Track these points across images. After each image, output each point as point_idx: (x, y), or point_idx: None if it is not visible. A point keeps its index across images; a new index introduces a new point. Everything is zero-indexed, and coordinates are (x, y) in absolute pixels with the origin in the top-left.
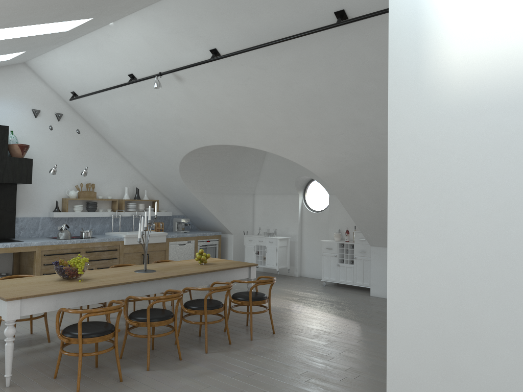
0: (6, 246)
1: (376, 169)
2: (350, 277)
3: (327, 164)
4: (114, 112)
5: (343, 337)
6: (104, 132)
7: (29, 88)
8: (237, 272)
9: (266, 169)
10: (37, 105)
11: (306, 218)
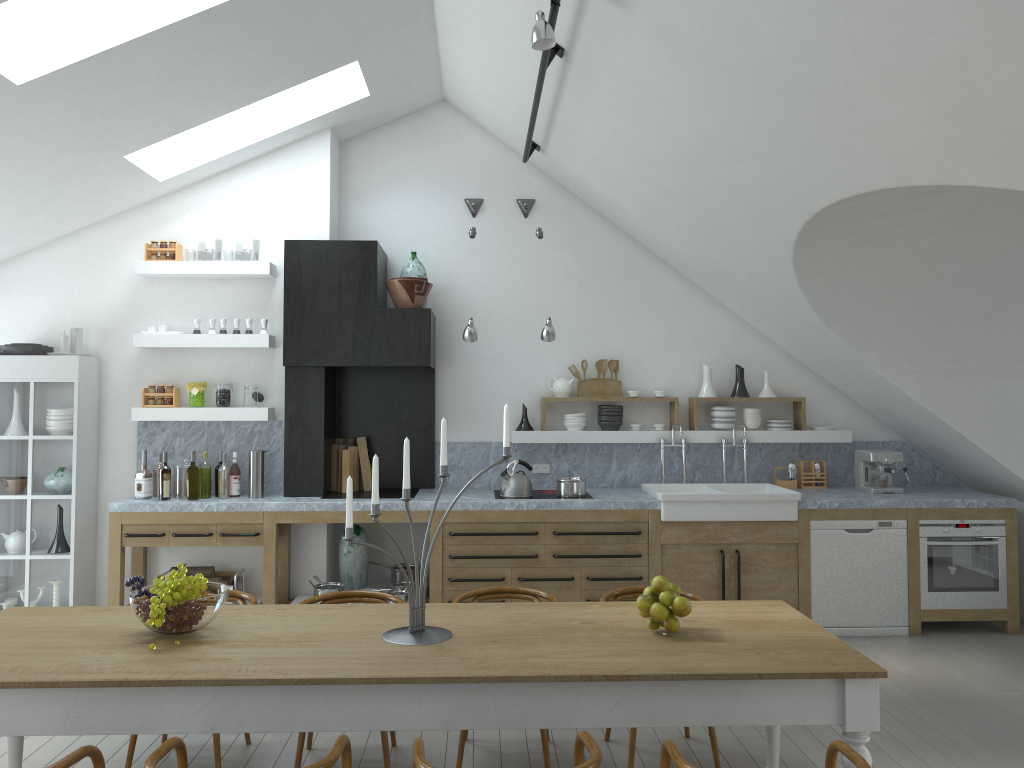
0: (365, 507)
1: None
2: None
3: None
4: (605, 168)
5: None
6: (631, 228)
7: (458, 153)
8: (769, 696)
9: None
10: (475, 189)
11: None
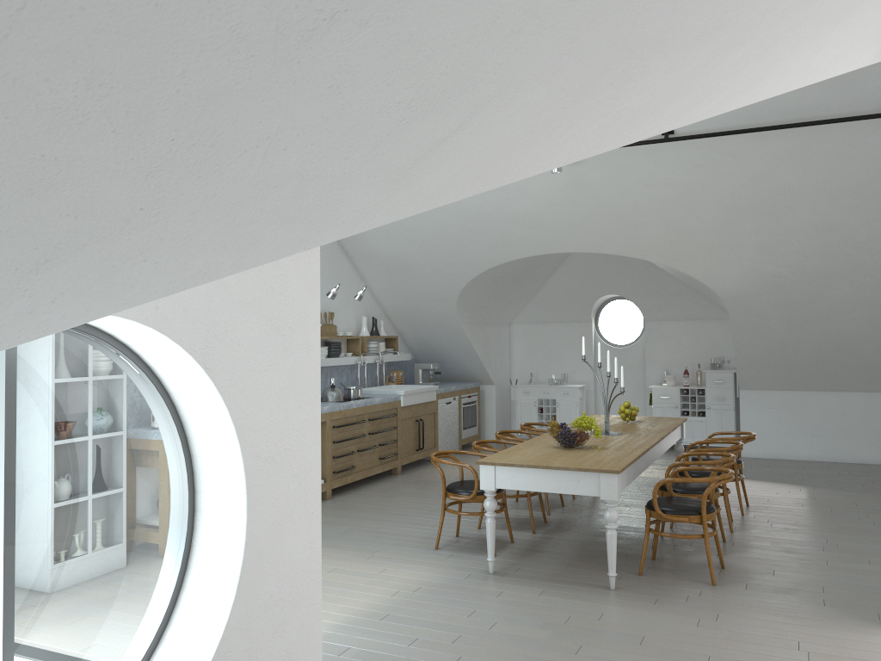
0: None
1: (819, 287)
2: (700, 435)
3: (746, 280)
4: None
5: (830, 502)
6: None
7: None
8: (678, 430)
9: (551, 285)
10: None
11: (602, 356)
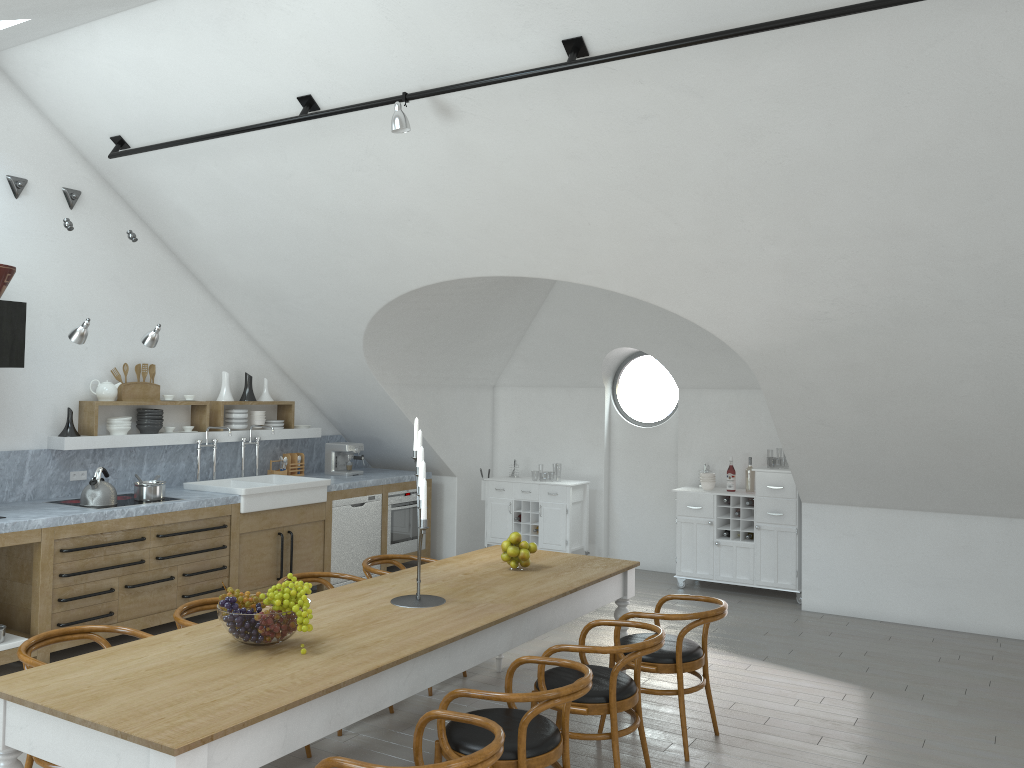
0: None
1: (897, 339)
2: (744, 570)
3: (772, 325)
4: (224, 191)
5: (879, 734)
6: (181, 240)
7: (1, 121)
8: (606, 587)
9: (538, 331)
10: (19, 166)
11: (620, 439)
